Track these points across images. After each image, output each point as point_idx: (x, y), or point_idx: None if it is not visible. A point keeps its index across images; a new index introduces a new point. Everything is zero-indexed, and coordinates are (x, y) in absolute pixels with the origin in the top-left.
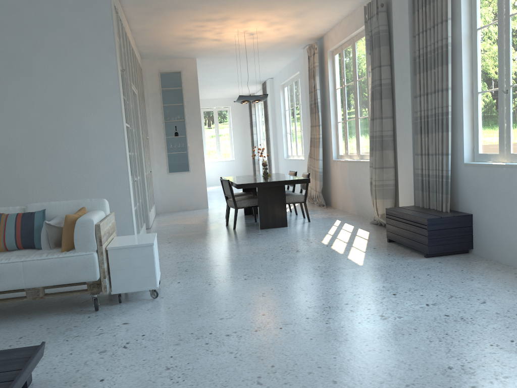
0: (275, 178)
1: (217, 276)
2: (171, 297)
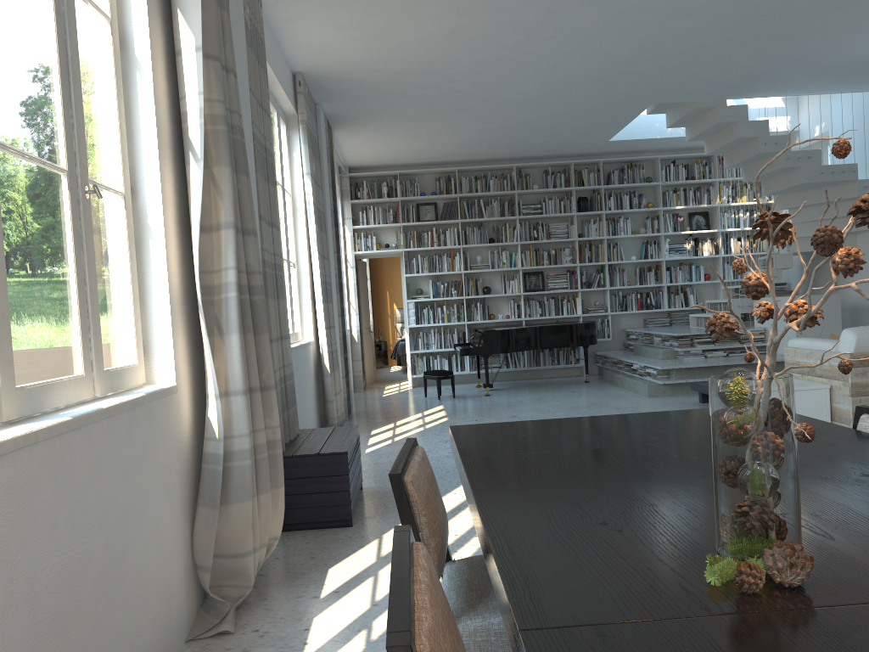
0: (612, 457)
1: None
2: None
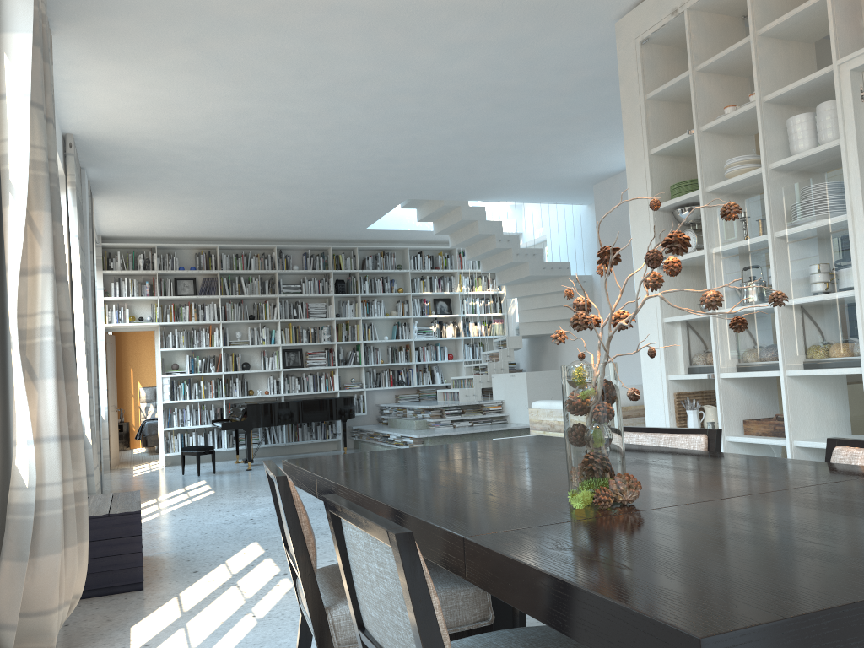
0: (448, 465)
1: None
2: None
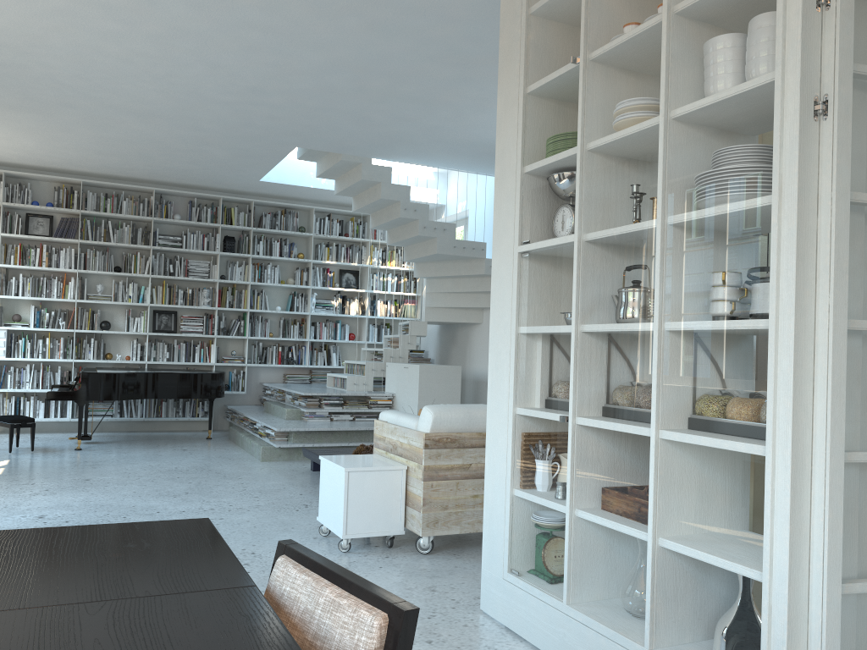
0: None
1: (244, 566)
2: (300, 537)
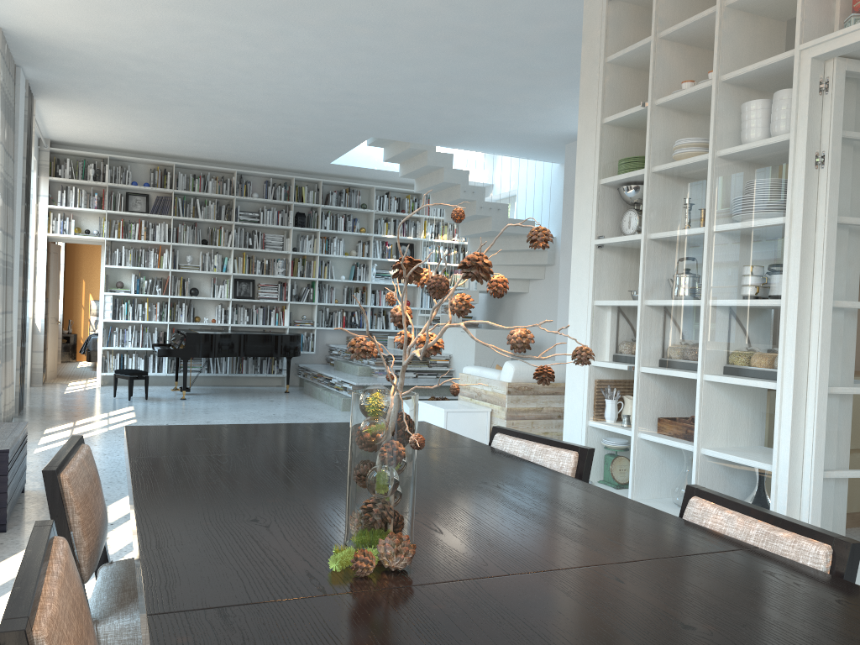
0: (280, 461)
1: None
2: None
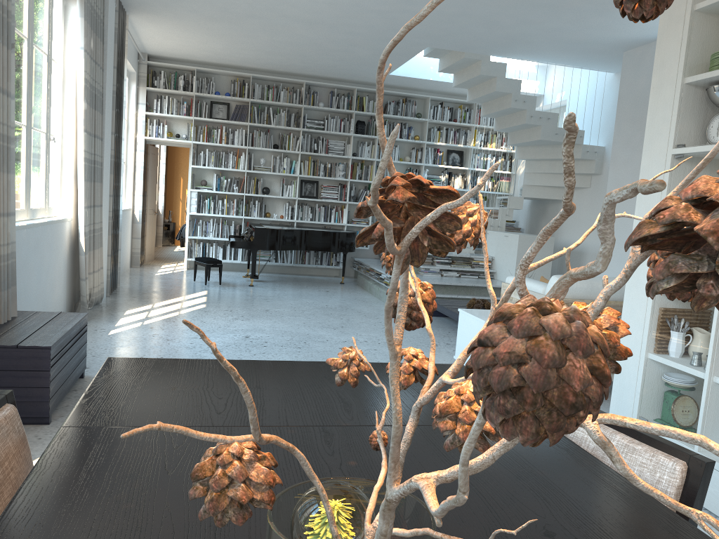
0: None
1: None
2: None
